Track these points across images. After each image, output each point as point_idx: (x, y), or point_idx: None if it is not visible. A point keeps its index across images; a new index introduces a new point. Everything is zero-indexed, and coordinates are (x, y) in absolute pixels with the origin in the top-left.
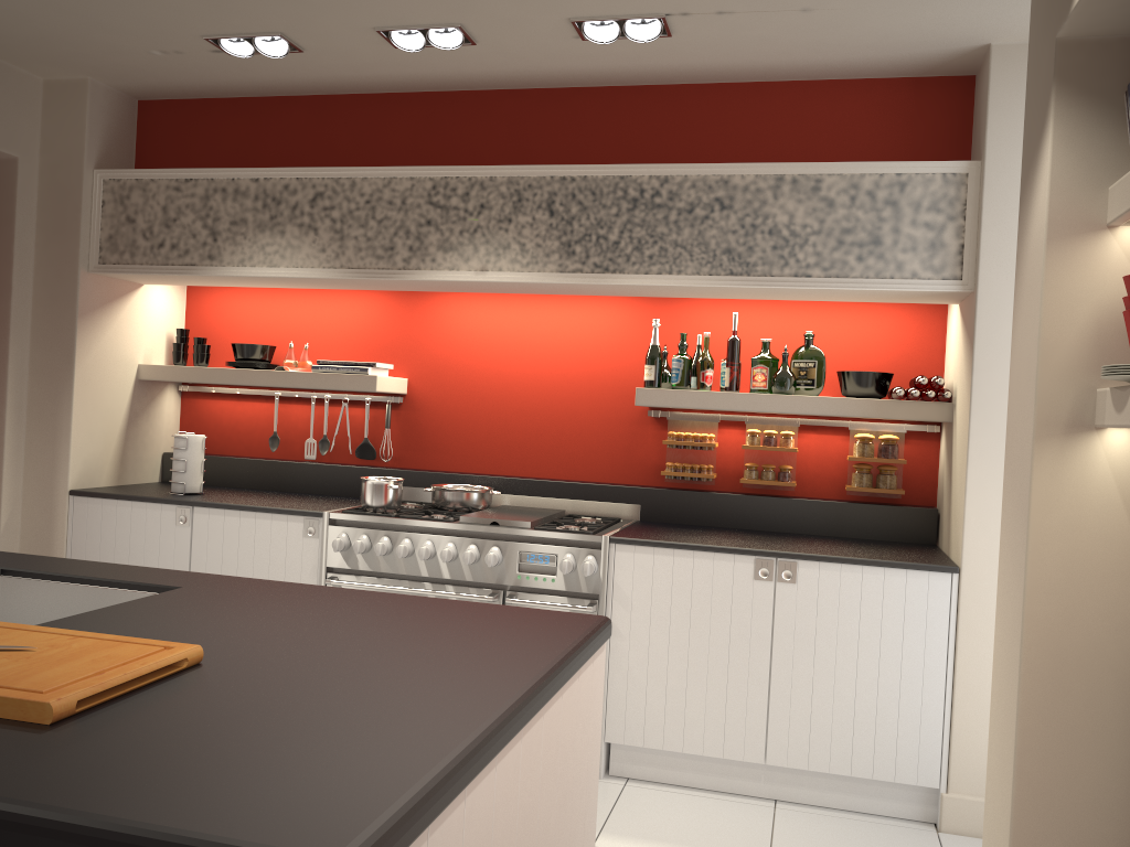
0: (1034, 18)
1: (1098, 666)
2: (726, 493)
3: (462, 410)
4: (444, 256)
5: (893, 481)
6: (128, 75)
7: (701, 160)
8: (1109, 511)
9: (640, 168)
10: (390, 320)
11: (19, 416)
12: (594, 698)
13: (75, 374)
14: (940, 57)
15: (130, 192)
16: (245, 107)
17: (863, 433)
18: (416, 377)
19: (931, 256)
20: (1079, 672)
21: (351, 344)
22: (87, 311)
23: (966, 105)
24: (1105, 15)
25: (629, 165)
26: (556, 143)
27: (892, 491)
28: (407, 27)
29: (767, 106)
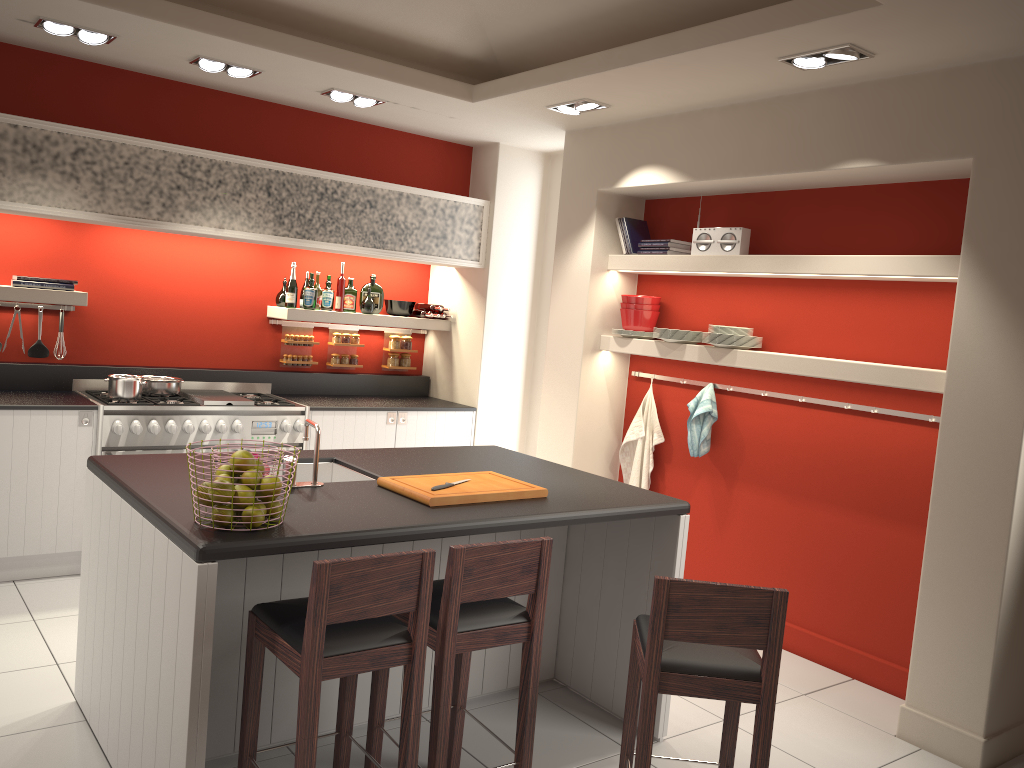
0: (569, 166)
1: (595, 443)
2: (324, 373)
3: (126, 317)
4: (191, 214)
5: (410, 362)
6: None
7: (338, 167)
8: (601, 383)
9: (326, 174)
10: (57, 241)
11: None
12: None
13: None
14: (471, 140)
15: None
16: None
17: (395, 335)
18: (84, 290)
19: (467, 248)
20: (590, 446)
21: (17, 259)
22: None
23: (468, 162)
24: (621, 190)
25: (320, 171)
26: (246, 137)
27: (410, 368)
28: (226, 62)
29: (375, 140)
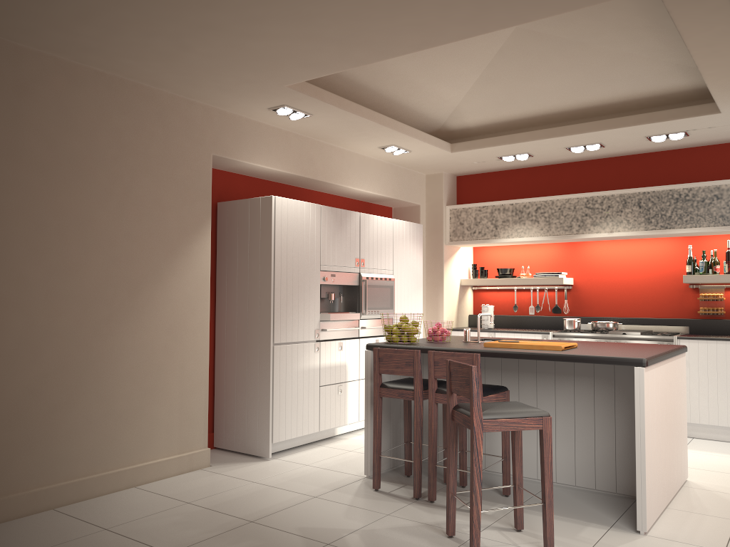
0: None
1: None
2: None
3: (599, 290)
4: (593, 227)
5: None
6: (458, 169)
7: (705, 177)
8: None
9: (678, 185)
10: (563, 254)
11: (423, 301)
12: (683, 369)
13: (443, 284)
14: None
15: (460, 213)
16: (500, 174)
17: None
18: (577, 277)
19: None
20: None
21: (546, 265)
22: (446, 259)
23: None
24: None
25: (673, 185)
26: (638, 176)
27: None
28: (578, 145)
29: None
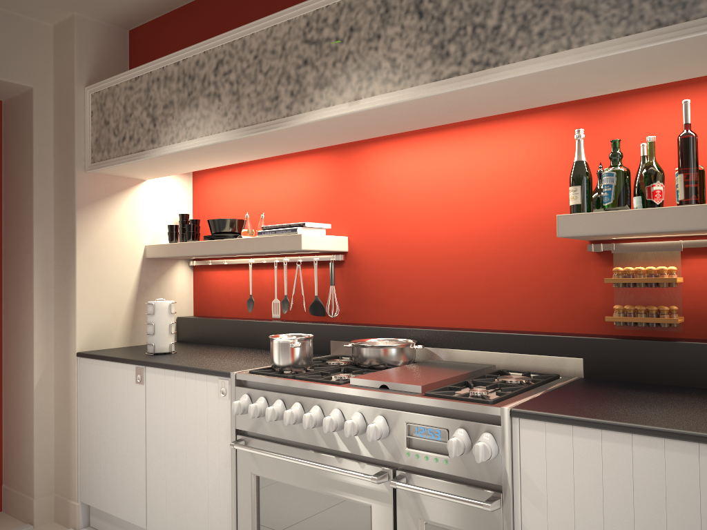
0: None
1: None
2: (698, 342)
3: (396, 263)
4: (320, 93)
5: None
6: (94, 2)
7: None
8: None
9: None
10: (330, 183)
11: (47, 293)
12: None
13: (77, 256)
14: None
15: (105, 99)
16: (190, 11)
17: None
18: (354, 234)
19: None
20: None
21: (302, 210)
22: (86, 203)
23: None
24: None
25: None
26: None
27: None
28: None
29: None
